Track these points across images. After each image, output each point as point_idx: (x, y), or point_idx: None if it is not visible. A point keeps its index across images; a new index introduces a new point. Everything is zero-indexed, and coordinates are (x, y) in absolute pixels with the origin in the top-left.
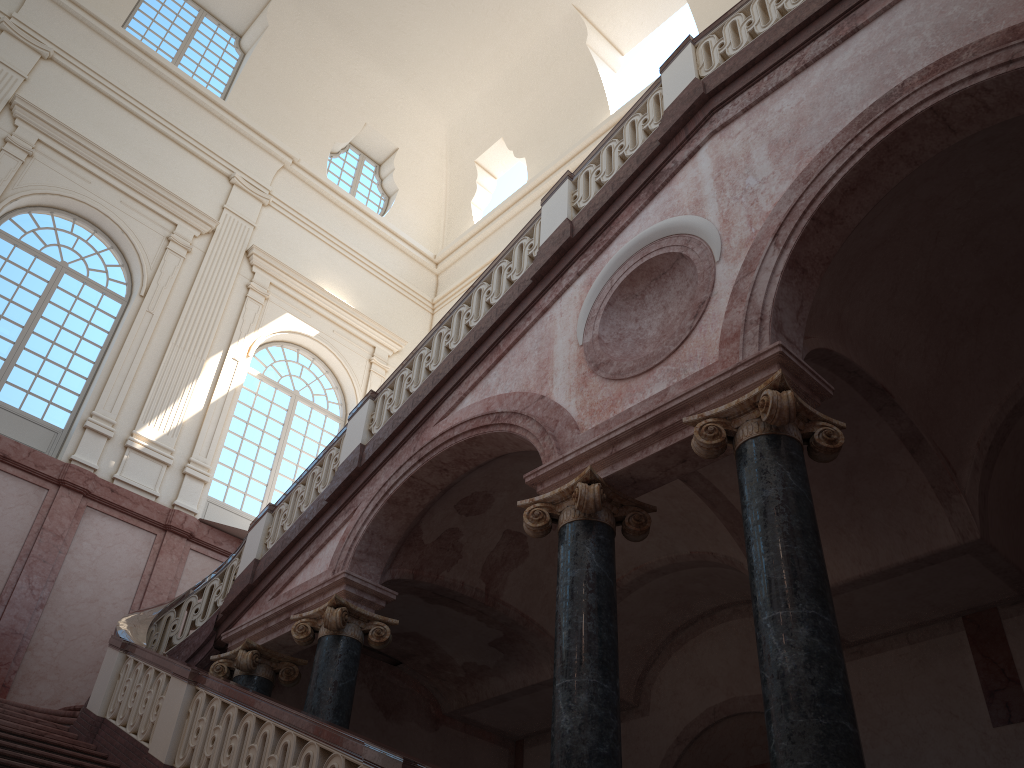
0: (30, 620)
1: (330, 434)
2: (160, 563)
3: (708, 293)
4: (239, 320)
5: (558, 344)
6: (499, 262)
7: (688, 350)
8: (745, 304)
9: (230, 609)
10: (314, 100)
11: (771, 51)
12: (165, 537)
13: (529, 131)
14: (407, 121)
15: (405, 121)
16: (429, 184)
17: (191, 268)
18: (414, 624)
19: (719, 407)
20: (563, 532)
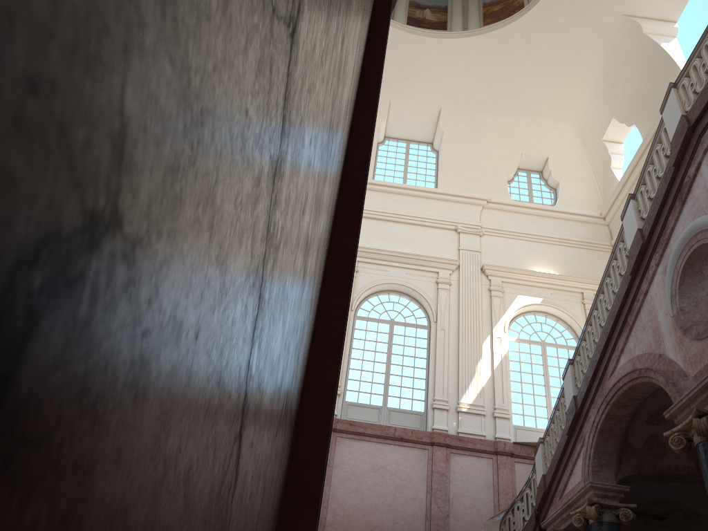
0: (444, 525)
1: None
2: (500, 475)
3: None
4: (492, 312)
5: (659, 316)
6: (611, 262)
7: None
8: None
9: (540, 507)
10: (485, 157)
11: None
12: (497, 459)
13: (629, 106)
14: (546, 138)
15: (545, 139)
16: (578, 168)
17: (454, 293)
18: (658, 495)
19: None
20: (697, 449)
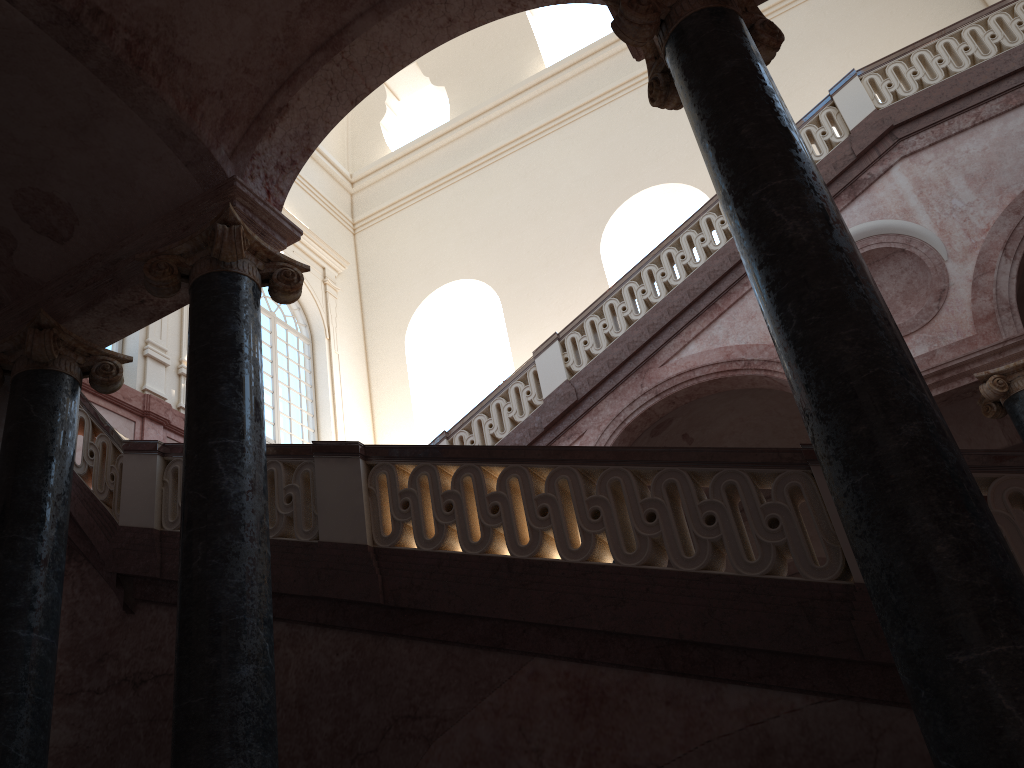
0: None
1: (304, 355)
2: None
3: (946, 283)
4: None
5: None
6: (685, 231)
7: (940, 324)
8: (993, 296)
9: None
10: None
11: (948, 103)
12: None
13: (448, 61)
14: None
15: None
16: None
17: None
18: None
19: (999, 367)
20: None
